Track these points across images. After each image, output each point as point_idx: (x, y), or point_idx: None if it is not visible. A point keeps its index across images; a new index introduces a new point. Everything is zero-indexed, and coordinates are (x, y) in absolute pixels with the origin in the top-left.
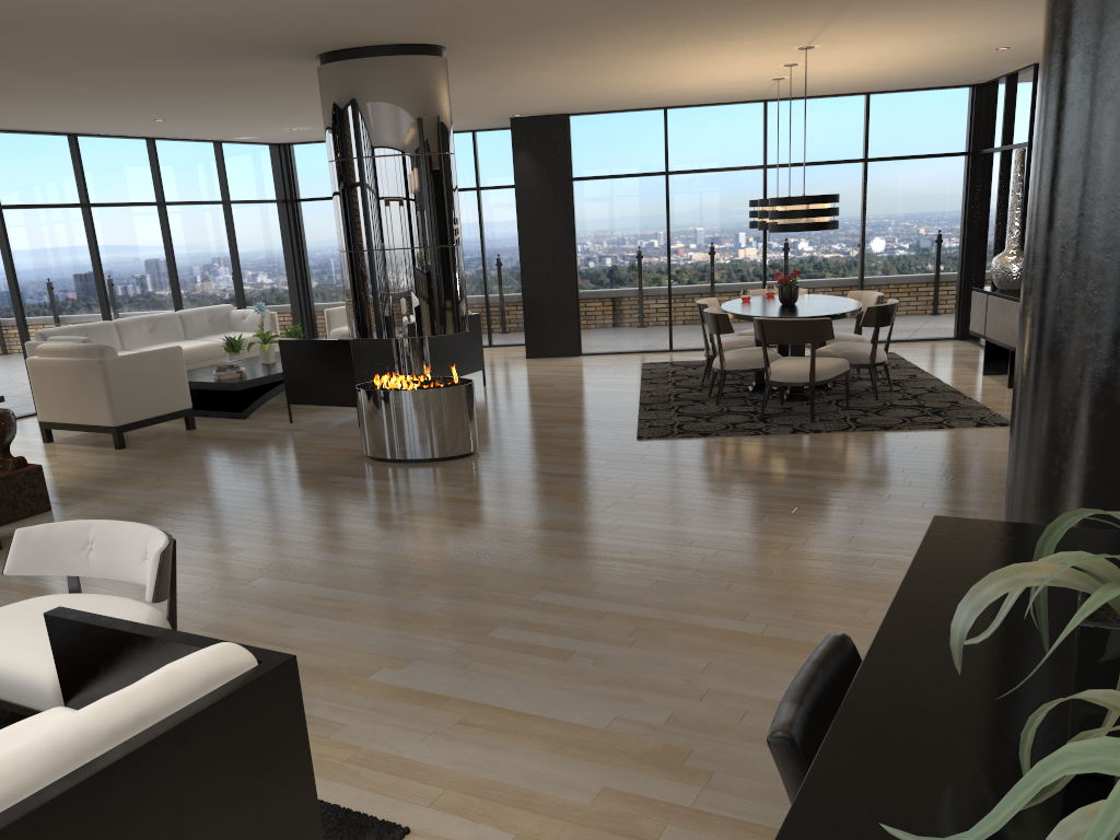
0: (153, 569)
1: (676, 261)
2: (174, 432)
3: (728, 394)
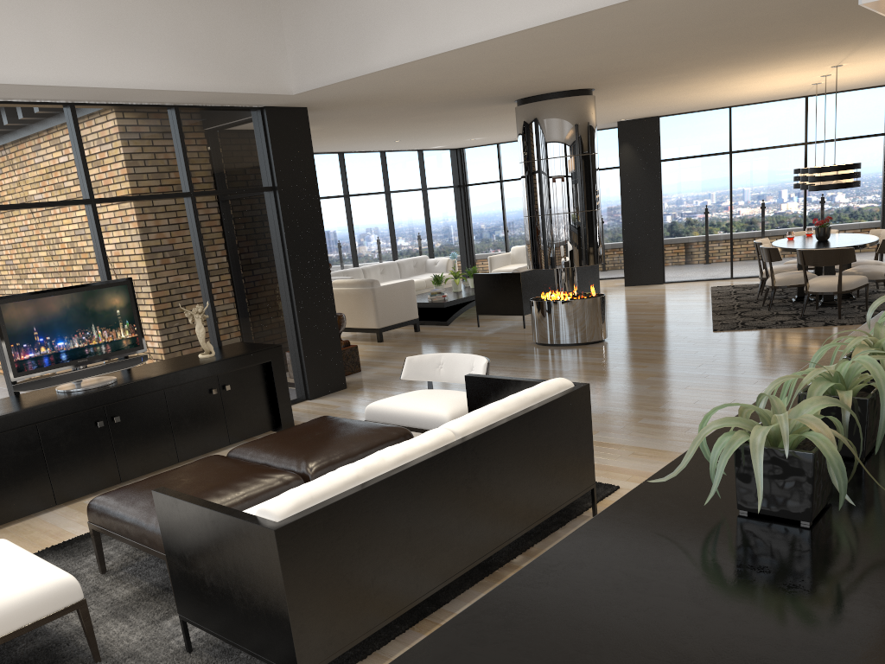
0: (484, 371)
1: (736, 214)
2: (407, 333)
3: (777, 304)
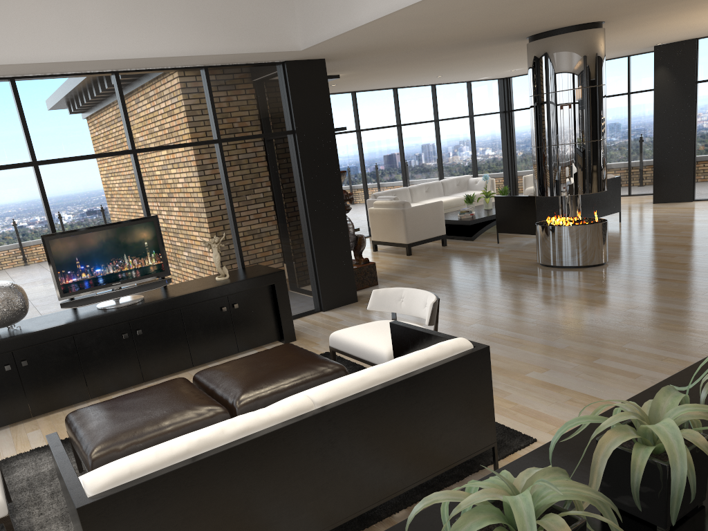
0: (429, 310)
1: None
2: (435, 247)
3: None
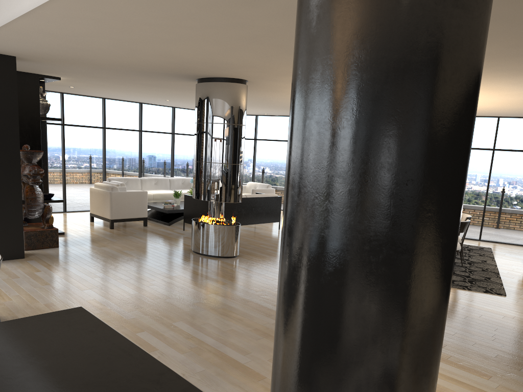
0: None
1: None
2: (138, 226)
3: None
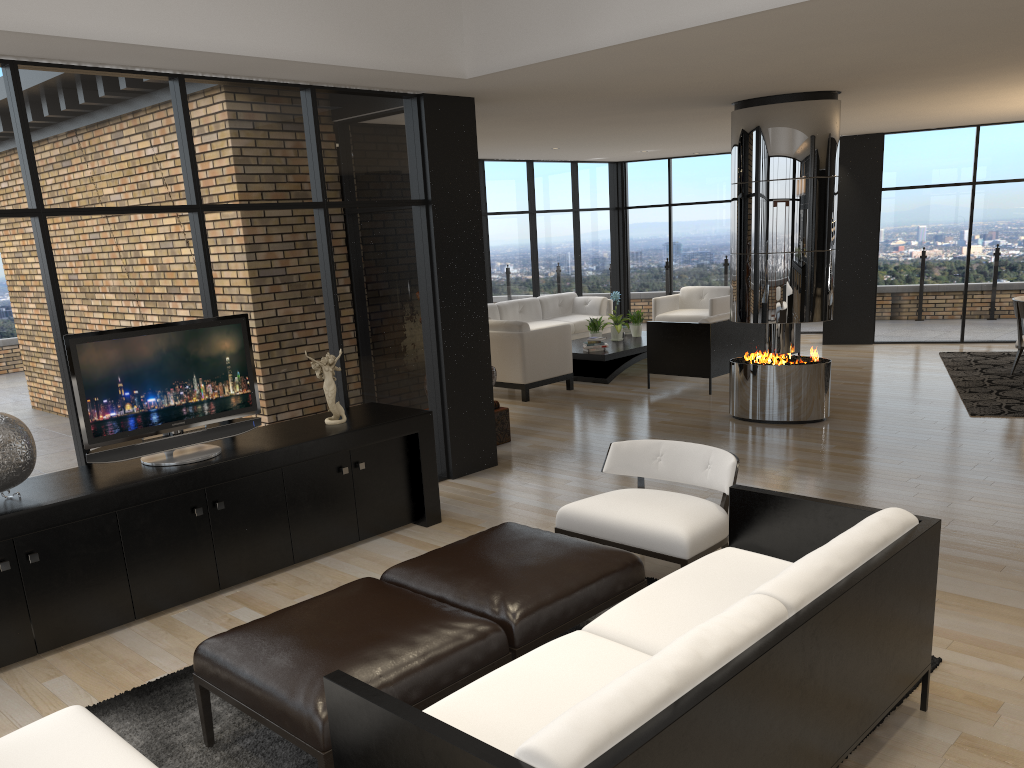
0: (731, 473)
1: (974, 262)
2: (558, 391)
3: None
